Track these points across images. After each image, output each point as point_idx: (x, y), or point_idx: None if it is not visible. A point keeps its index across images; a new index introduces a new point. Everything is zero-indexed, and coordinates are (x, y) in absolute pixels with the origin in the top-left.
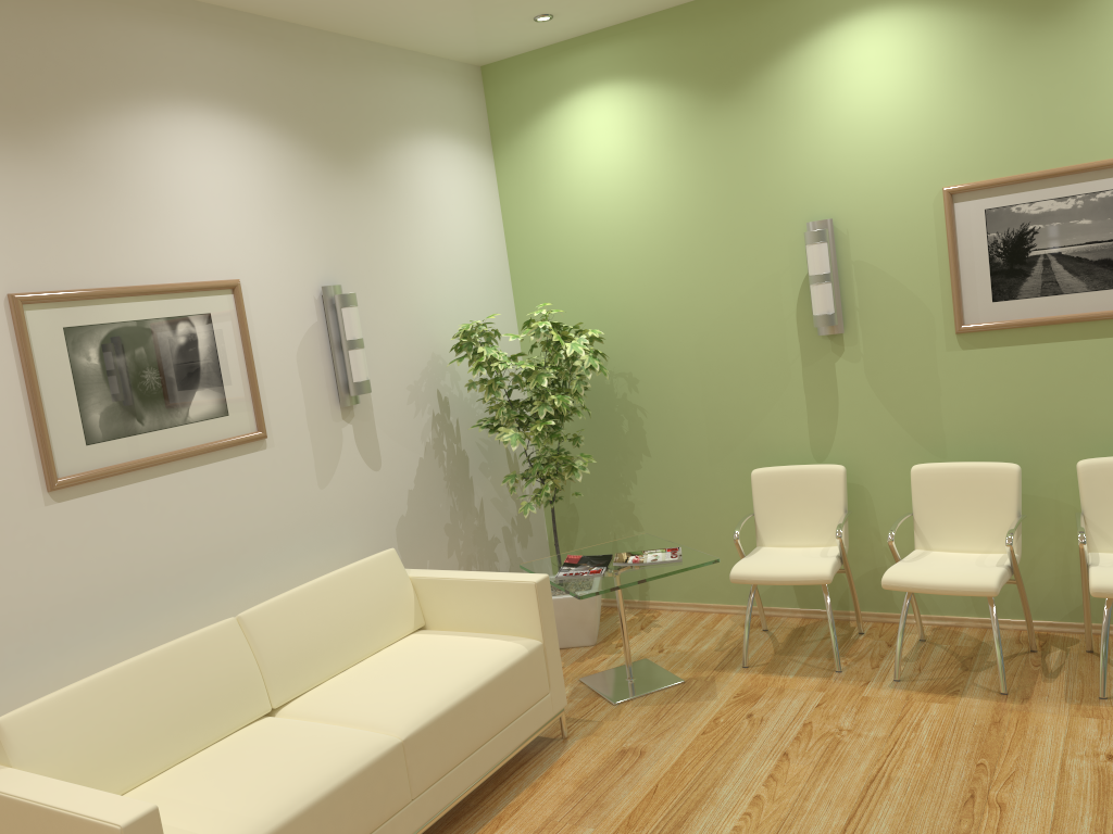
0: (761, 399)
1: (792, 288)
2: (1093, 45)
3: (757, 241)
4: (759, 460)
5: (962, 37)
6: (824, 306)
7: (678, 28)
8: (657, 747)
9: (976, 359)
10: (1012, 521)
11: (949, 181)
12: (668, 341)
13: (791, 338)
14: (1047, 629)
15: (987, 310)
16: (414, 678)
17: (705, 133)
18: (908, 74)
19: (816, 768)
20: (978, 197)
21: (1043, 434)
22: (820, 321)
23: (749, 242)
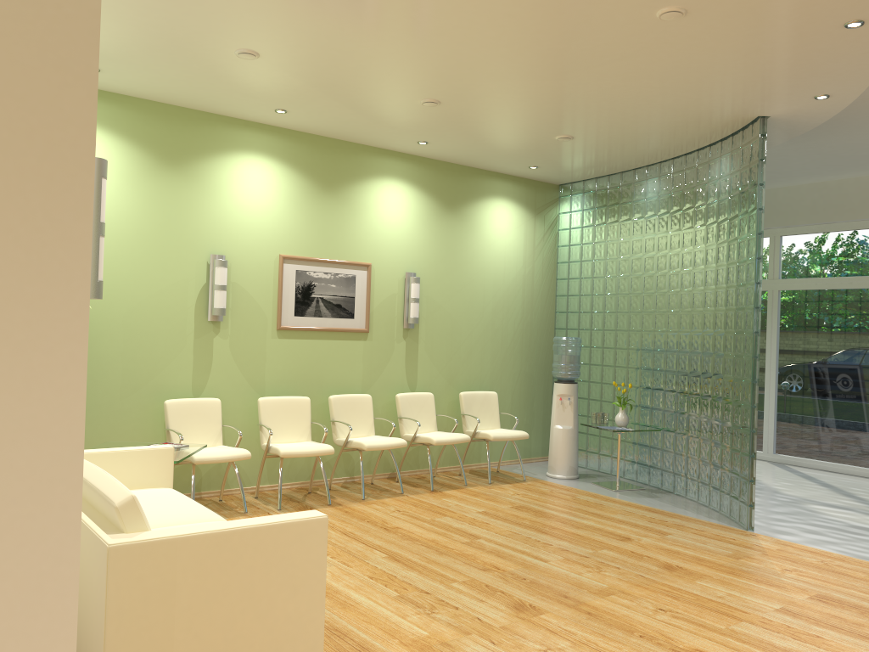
0: (165, 356)
1: (195, 290)
2: (343, 210)
3: (177, 257)
4: (157, 397)
5: (296, 185)
6: (222, 304)
7: (147, 113)
8: None
9: (284, 344)
10: (309, 425)
11: (282, 252)
12: (103, 310)
13: (190, 320)
14: (300, 485)
15: (292, 319)
16: (161, 504)
17: (155, 182)
18: (270, 193)
19: None
20: (294, 263)
21: (308, 384)
22: (219, 312)
23: (172, 257)
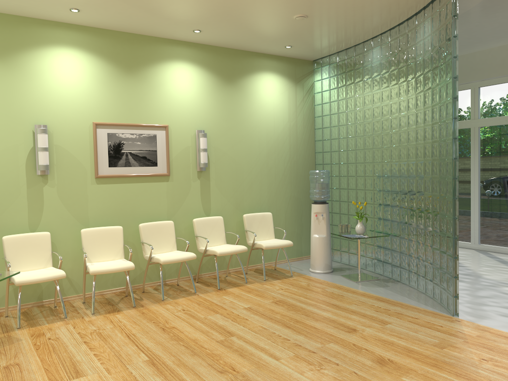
0: (3, 203)
1: (25, 152)
2: (143, 86)
3: (7, 128)
4: None
5: (102, 69)
6: (45, 161)
7: None
8: (22, 360)
9: (102, 188)
10: (122, 247)
11: (95, 120)
12: None
13: (22, 175)
14: (123, 290)
15: (107, 170)
16: None
17: None
18: (81, 76)
19: (103, 340)
20: (105, 128)
21: (124, 216)
22: (43, 168)
23: (3, 128)
